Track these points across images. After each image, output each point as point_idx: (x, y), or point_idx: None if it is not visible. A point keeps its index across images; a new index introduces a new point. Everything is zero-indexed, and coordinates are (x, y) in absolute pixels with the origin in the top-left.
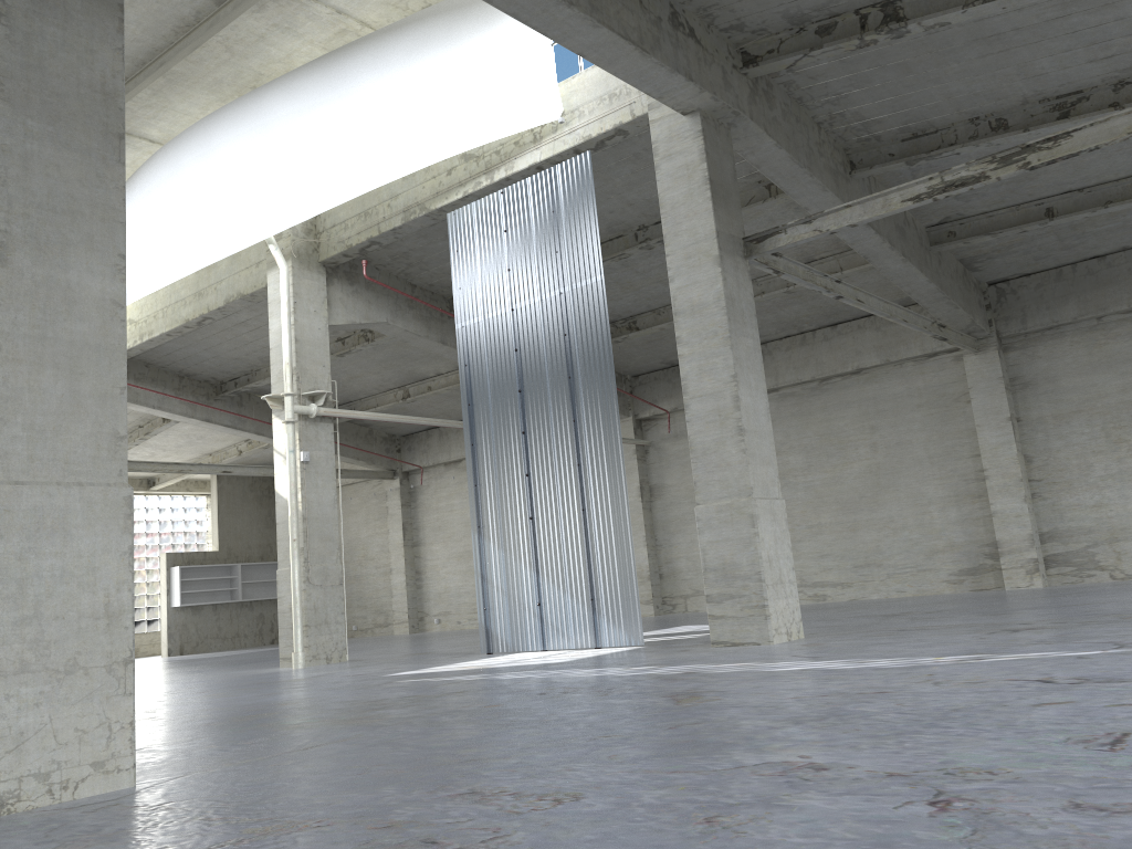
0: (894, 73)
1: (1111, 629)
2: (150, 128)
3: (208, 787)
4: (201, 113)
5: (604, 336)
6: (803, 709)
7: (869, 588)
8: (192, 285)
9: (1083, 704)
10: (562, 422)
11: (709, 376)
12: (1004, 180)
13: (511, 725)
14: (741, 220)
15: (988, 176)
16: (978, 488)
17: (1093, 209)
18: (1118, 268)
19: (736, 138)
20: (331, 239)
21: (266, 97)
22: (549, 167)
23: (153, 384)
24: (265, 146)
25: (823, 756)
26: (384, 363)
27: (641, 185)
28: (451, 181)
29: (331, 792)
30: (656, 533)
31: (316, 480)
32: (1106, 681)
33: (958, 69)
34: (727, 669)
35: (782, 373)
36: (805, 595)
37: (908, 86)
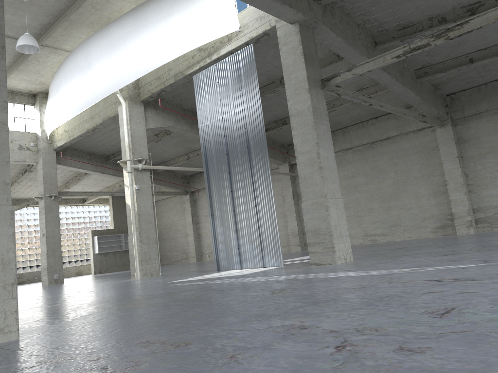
0: None
1: (488, 253)
2: (65, 45)
3: (46, 339)
4: (86, 37)
5: (261, 128)
6: (322, 296)
7: (395, 236)
8: (89, 114)
9: (446, 292)
10: (245, 167)
11: (306, 144)
12: (448, 46)
13: (194, 306)
14: (320, 71)
15: (430, 44)
16: (444, 189)
17: (491, 57)
18: None
19: (317, 33)
20: (144, 90)
21: (111, 28)
22: (236, 52)
23: (78, 158)
24: (112, 50)
25: (310, 321)
26: (176, 144)
27: (280, 58)
28: (194, 61)
29: (91, 341)
30: (300, 214)
31: (143, 197)
32: (465, 280)
33: None
34: (308, 276)
35: (353, 140)
36: (367, 240)
37: (397, 4)
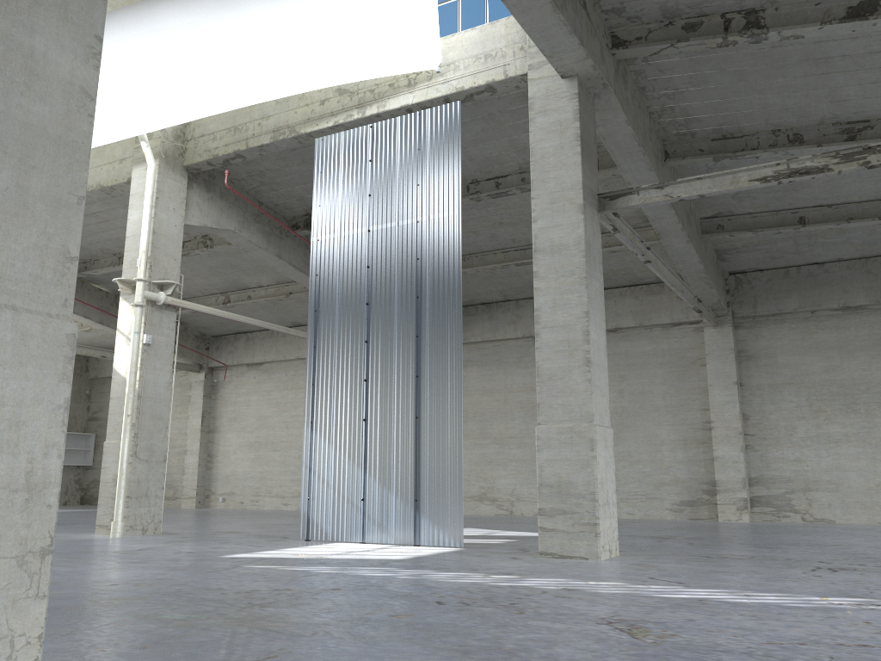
0: (730, 78)
1: None
2: None
3: None
4: None
5: (455, 264)
6: None
7: None
8: None
9: None
10: (405, 336)
11: (562, 310)
12: (775, 188)
13: (471, 653)
14: (597, 178)
15: (831, 168)
16: (703, 435)
17: (838, 222)
18: (833, 274)
19: (596, 109)
20: (198, 147)
21: (161, 7)
22: (418, 111)
23: None
24: (153, 51)
25: None
26: (214, 269)
27: (486, 143)
28: (323, 111)
29: None
30: None
31: (155, 362)
32: None
33: (782, 83)
34: (607, 589)
35: None
36: None
37: (735, 92)
